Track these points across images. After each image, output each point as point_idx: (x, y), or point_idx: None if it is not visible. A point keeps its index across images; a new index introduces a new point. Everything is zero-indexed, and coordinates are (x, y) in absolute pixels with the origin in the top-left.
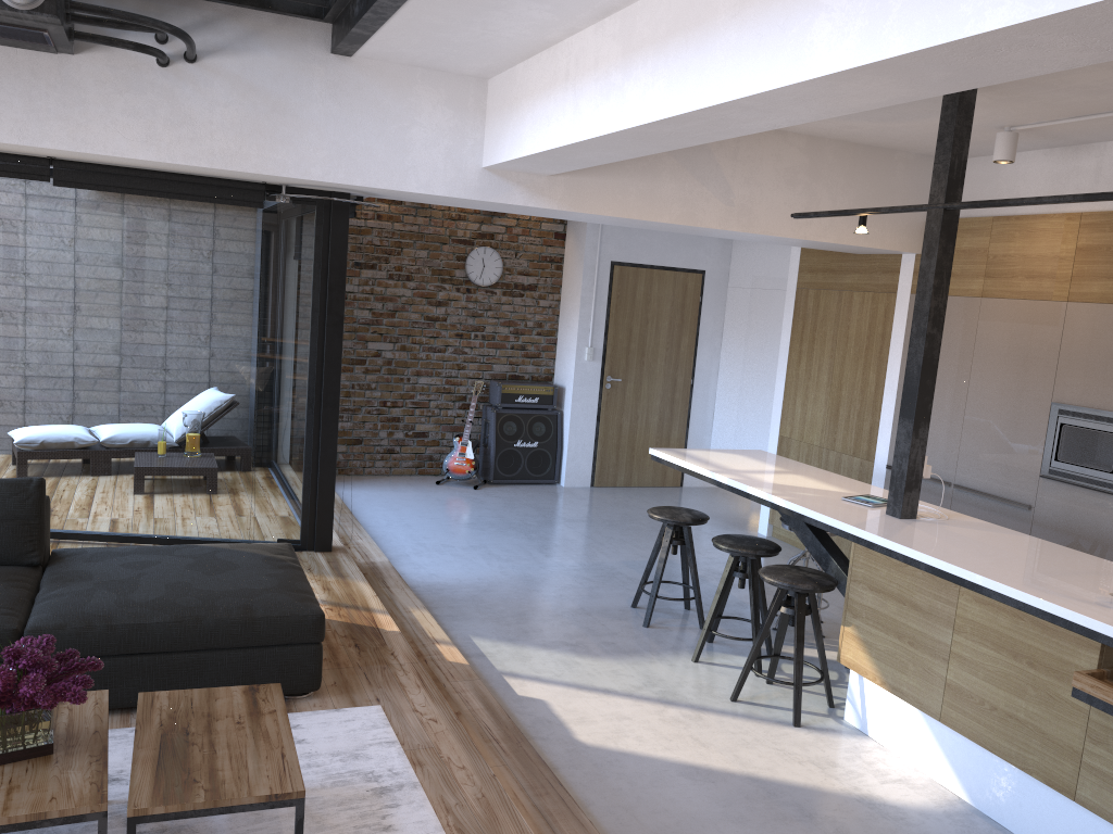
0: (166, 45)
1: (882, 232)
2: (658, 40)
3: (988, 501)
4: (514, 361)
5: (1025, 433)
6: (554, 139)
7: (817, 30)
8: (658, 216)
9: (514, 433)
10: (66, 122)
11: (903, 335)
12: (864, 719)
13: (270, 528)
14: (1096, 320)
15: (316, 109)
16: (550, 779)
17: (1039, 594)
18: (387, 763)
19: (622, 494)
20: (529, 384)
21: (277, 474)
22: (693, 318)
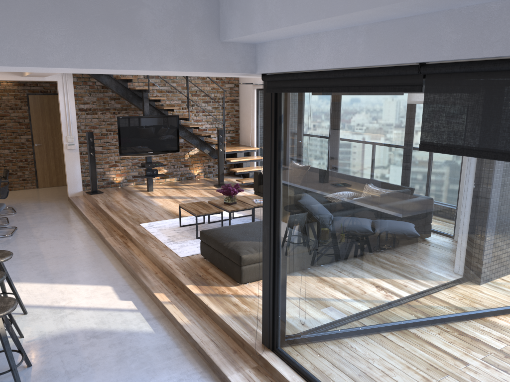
0: None
1: None
2: None
3: None
4: None
5: None
6: None
7: None
8: None
9: None
10: None
11: None
12: None
13: None
14: None
15: None
16: (127, 260)
17: None
18: (173, 245)
19: None
20: None
21: None
22: None
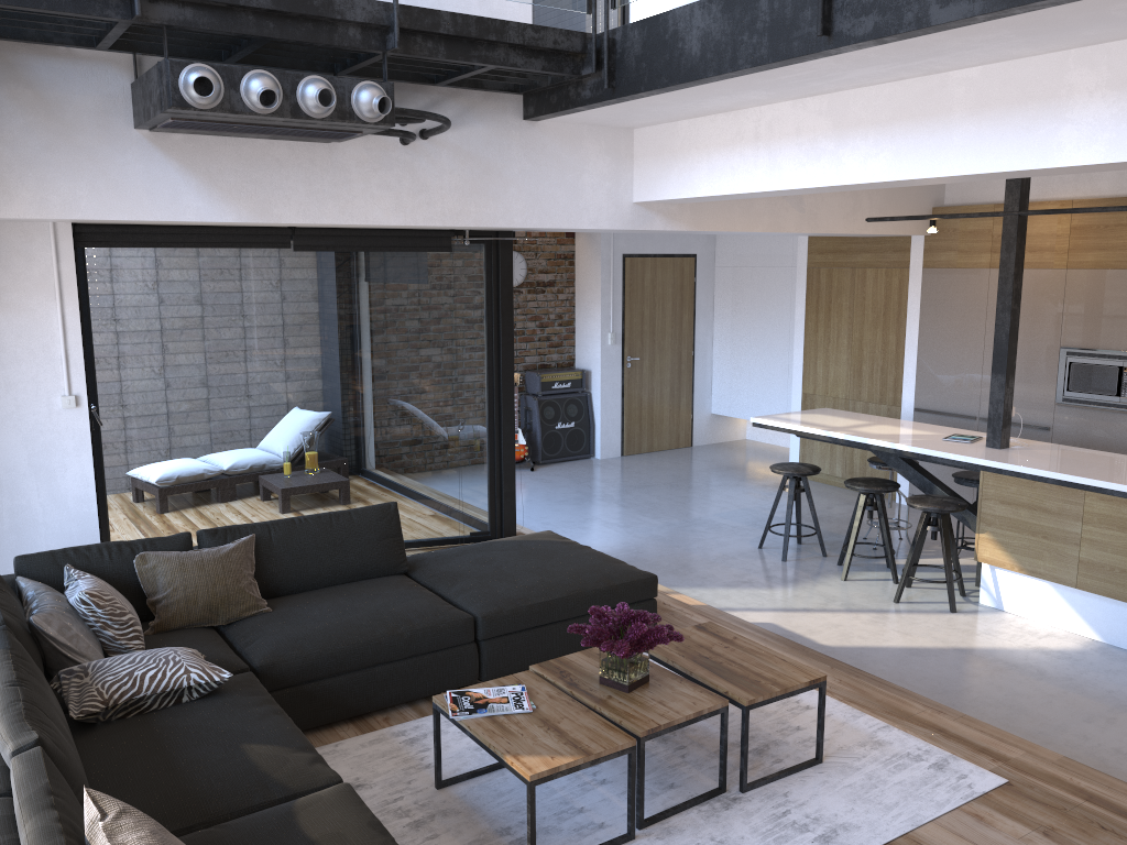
0: (406, 126)
1: (903, 221)
2: (879, 122)
3: (1011, 427)
4: (542, 351)
5: (1039, 372)
6: (744, 186)
7: (1065, 135)
8: (754, 227)
9: (554, 417)
10: (337, 200)
11: (919, 301)
12: (999, 599)
13: (463, 524)
14: (1092, 282)
15: (515, 167)
16: (849, 667)
17: None
18: None
19: (653, 459)
20: (562, 372)
21: (466, 477)
22: (691, 297)
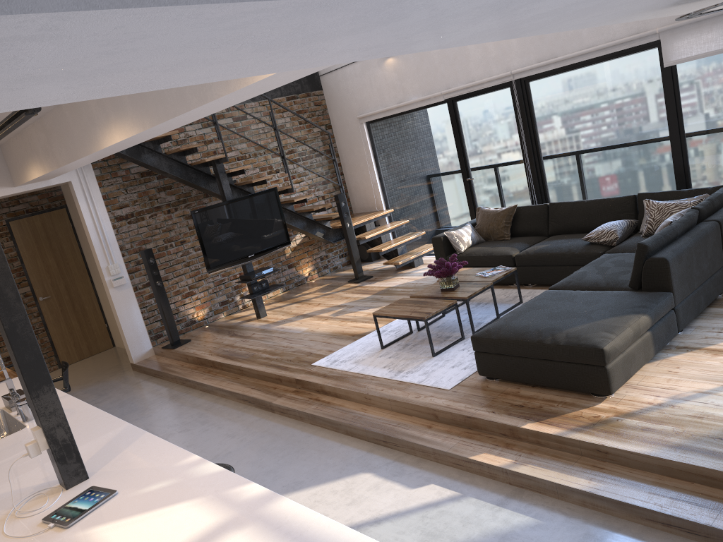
0: None
1: None
2: None
3: None
4: None
5: None
6: None
7: None
8: None
9: None
10: None
11: None
12: None
13: None
14: None
15: None
16: (355, 423)
17: (79, 405)
18: (410, 377)
19: None
20: None
21: None
22: None
